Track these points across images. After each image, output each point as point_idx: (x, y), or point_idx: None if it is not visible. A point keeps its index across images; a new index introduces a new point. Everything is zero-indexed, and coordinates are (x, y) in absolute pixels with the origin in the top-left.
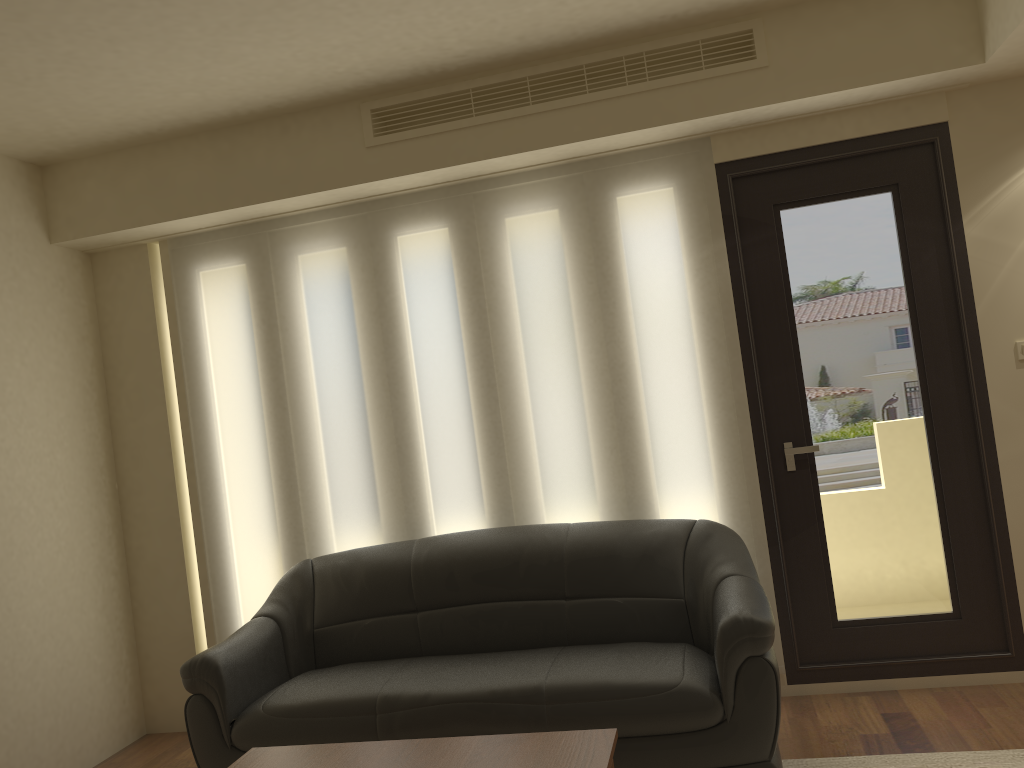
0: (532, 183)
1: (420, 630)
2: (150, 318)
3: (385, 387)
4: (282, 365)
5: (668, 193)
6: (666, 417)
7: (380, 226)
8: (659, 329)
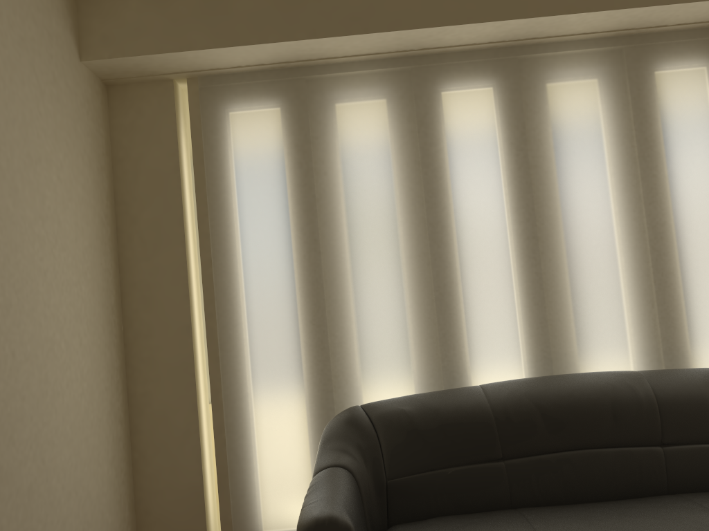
0: (580, 51)
1: (510, 480)
2: (172, 155)
3: (428, 235)
4: (319, 209)
5: (707, 70)
6: (704, 274)
7: (428, 80)
8: (698, 192)
